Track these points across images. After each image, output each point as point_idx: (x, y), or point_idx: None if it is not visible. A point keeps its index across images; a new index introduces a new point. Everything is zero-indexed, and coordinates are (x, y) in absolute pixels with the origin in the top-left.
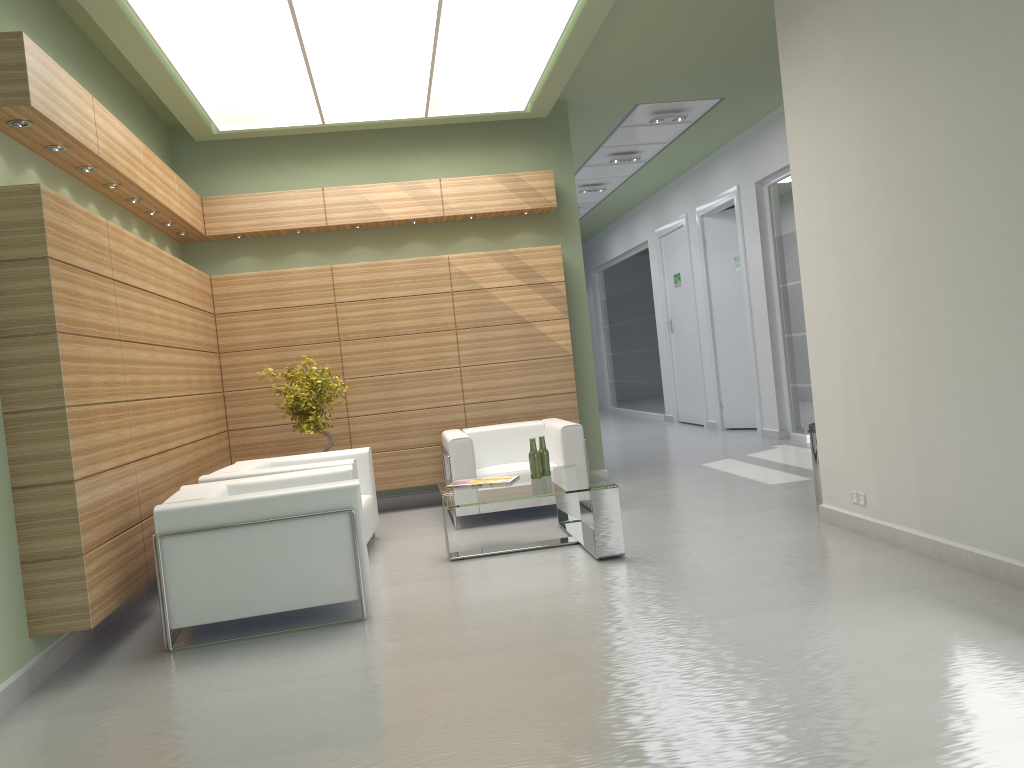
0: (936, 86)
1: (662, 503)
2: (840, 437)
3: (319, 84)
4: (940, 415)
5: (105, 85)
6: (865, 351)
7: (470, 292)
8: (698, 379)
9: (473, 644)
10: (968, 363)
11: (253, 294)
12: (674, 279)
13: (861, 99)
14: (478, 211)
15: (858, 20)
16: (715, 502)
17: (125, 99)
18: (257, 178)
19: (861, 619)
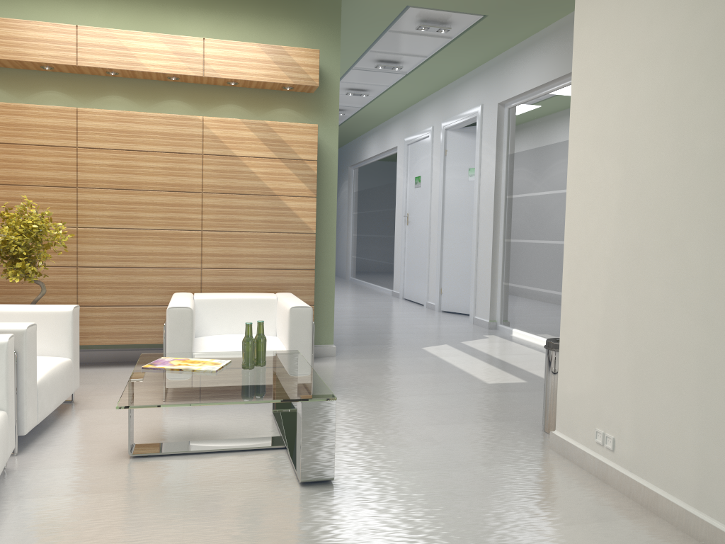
0: None
1: (383, 394)
2: (591, 366)
3: None
4: None
5: None
6: (644, 276)
7: (221, 157)
8: (424, 266)
9: None
10: None
11: None
12: (415, 181)
13: None
14: (239, 77)
15: None
16: (436, 401)
17: None
18: (10, 6)
19: None
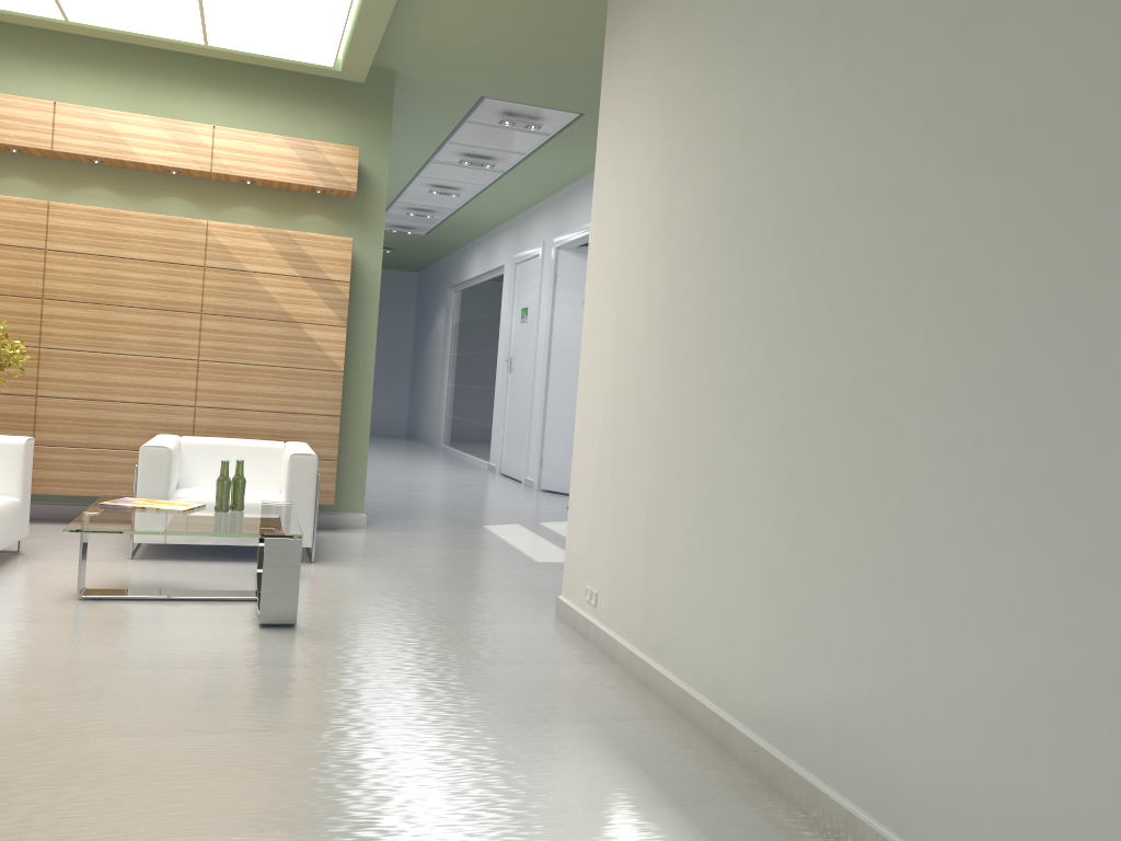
0: (729, 119)
1: (401, 565)
2: (587, 521)
3: None
4: (674, 514)
5: None
6: (623, 424)
7: (228, 272)
8: (525, 429)
9: None
10: (706, 457)
11: None
12: (522, 313)
13: (664, 123)
14: (256, 176)
15: (675, 29)
16: (460, 573)
17: None
18: None
19: (501, 755)
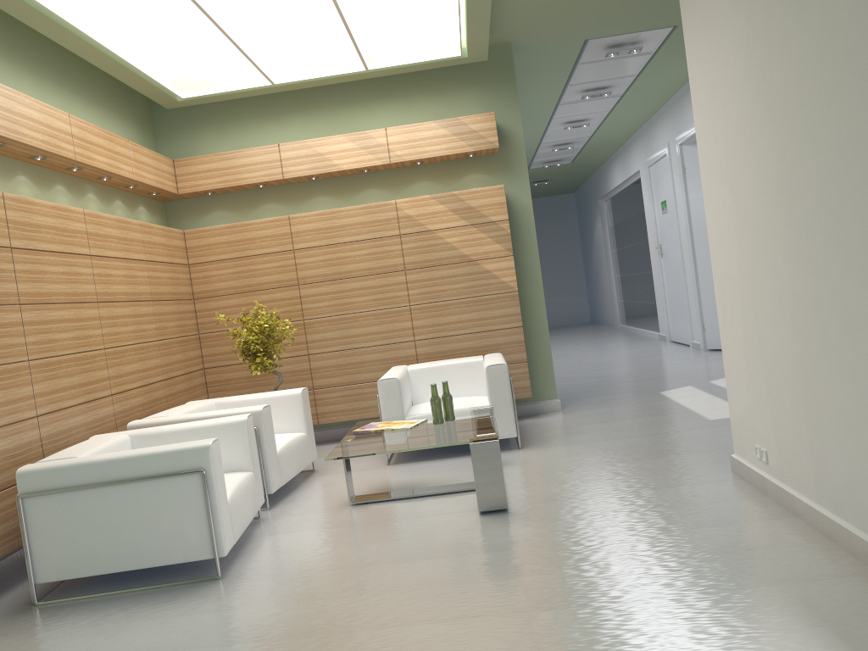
0: None
1: (591, 440)
2: (744, 386)
3: (246, 47)
4: (826, 374)
5: (49, 65)
6: (759, 294)
7: (417, 234)
8: (684, 301)
9: (282, 624)
10: (849, 316)
11: (221, 245)
12: (661, 206)
13: (742, 9)
14: (423, 156)
15: None
16: (642, 441)
17: (81, 76)
18: (226, 138)
19: (692, 628)
